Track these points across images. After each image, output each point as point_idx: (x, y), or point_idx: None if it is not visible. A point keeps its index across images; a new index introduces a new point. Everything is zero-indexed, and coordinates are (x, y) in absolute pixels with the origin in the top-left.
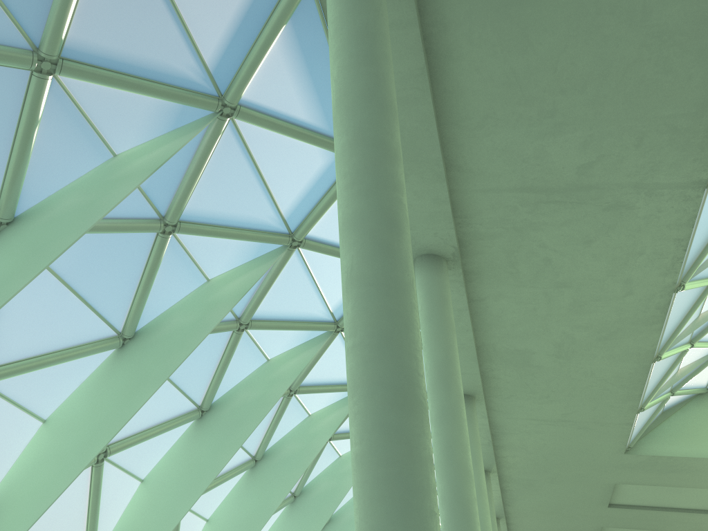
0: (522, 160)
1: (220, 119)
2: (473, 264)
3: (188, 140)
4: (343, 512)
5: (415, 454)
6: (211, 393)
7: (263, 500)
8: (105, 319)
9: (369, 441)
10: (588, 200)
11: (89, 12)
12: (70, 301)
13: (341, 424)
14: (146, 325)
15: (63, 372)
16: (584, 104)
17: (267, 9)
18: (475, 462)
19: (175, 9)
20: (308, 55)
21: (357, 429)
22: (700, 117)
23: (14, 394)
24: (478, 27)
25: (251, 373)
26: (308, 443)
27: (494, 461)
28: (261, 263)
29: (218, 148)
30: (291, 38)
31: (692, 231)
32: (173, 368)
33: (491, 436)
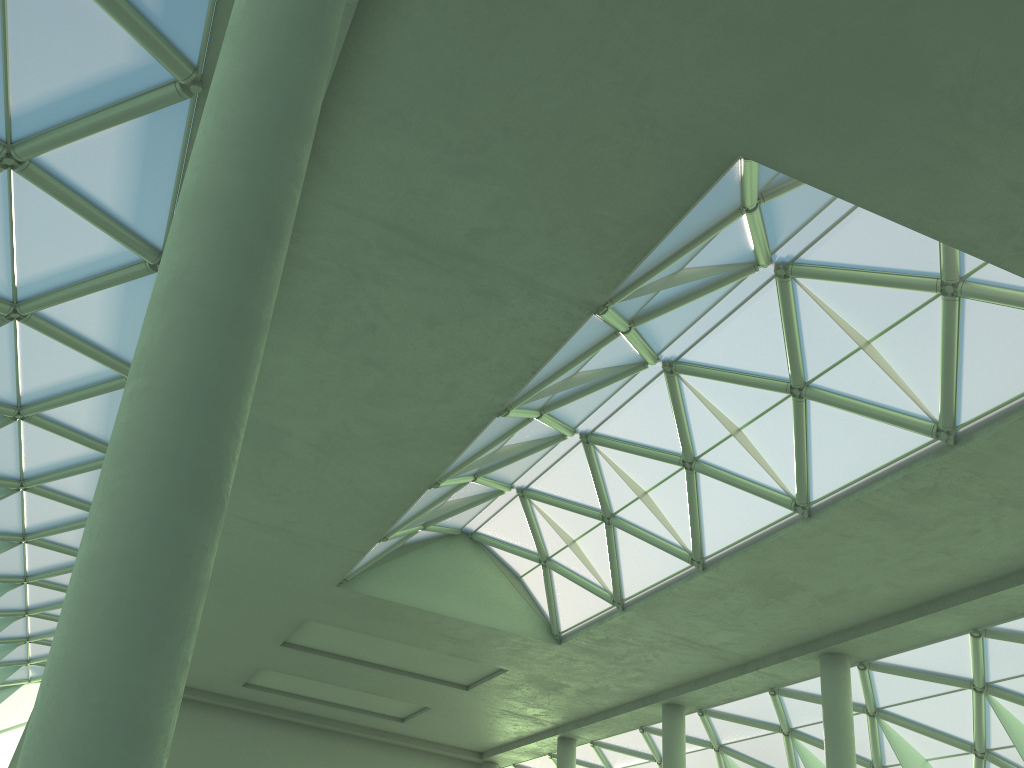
0: (411, 189)
1: None
2: None
3: None
4: None
5: (192, 575)
6: None
7: None
8: None
9: (126, 541)
10: (462, 273)
11: None
12: None
13: None
14: None
15: None
16: (521, 158)
17: None
18: None
19: None
20: None
21: (111, 517)
22: (631, 232)
23: None
24: None
25: None
26: None
27: None
28: None
29: None
30: None
31: (553, 354)
32: None
33: None
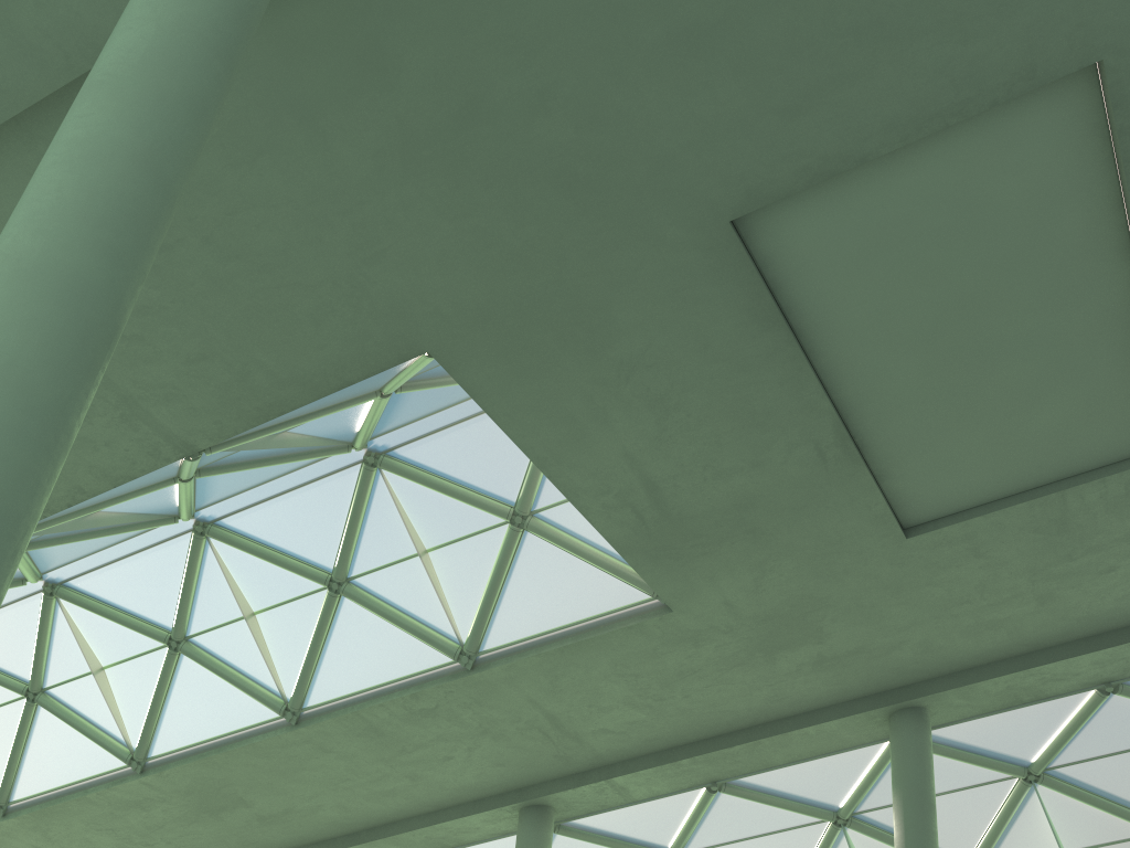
0: None
1: None
2: None
3: None
4: None
5: None
6: None
7: None
8: None
9: None
10: None
11: None
12: None
13: None
14: None
15: None
16: (206, 274)
17: None
18: None
19: None
20: None
21: None
22: (281, 388)
23: None
24: (233, 88)
25: None
26: None
27: None
28: None
29: None
30: None
31: (109, 490)
32: None
33: None
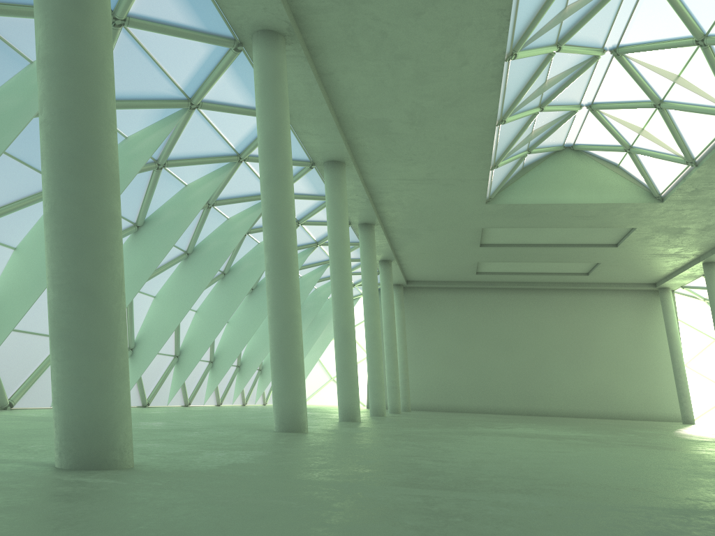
0: None
1: None
2: (314, 39)
3: None
4: (241, 264)
5: (91, 212)
6: None
7: (146, 258)
8: None
9: (50, 204)
10: None
11: None
12: None
13: (221, 192)
14: None
15: None
16: None
17: None
18: (340, 217)
19: None
20: None
21: (44, 194)
22: None
23: None
24: None
25: None
26: (185, 209)
27: (376, 216)
28: None
29: None
30: None
31: (512, 1)
32: (2, 149)
33: (370, 195)
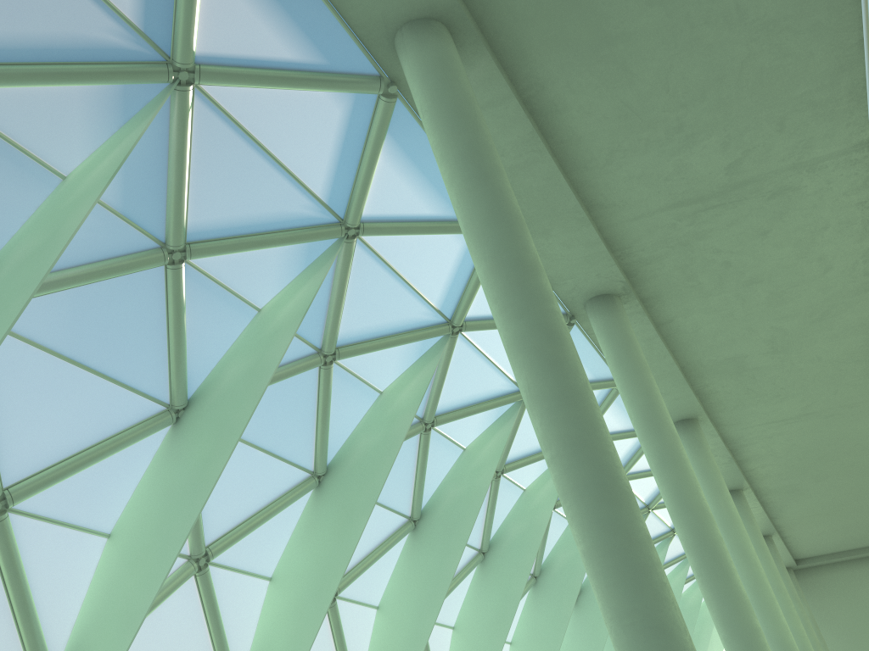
0: (664, 179)
1: (347, 243)
2: (649, 289)
3: (324, 274)
4: None
5: (633, 538)
6: (418, 501)
7: (504, 591)
8: (295, 464)
9: (590, 538)
10: (748, 194)
11: (200, 194)
12: (259, 458)
13: None
14: (335, 457)
15: (273, 527)
16: (710, 110)
17: (363, 130)
18: (718, 489)
19: (277, 161)
20: (414, 156)
21: (577, 529)
22: (837, 85)
23: (236, 562)
24: (575, 76)
25: (451, 467)
26: (532, 520)
27: (743, 477)
28: (429, 360)
29: (354, 268)
30: (393, 147)
31: None
32: (377, 492)
33: (731, 452)
